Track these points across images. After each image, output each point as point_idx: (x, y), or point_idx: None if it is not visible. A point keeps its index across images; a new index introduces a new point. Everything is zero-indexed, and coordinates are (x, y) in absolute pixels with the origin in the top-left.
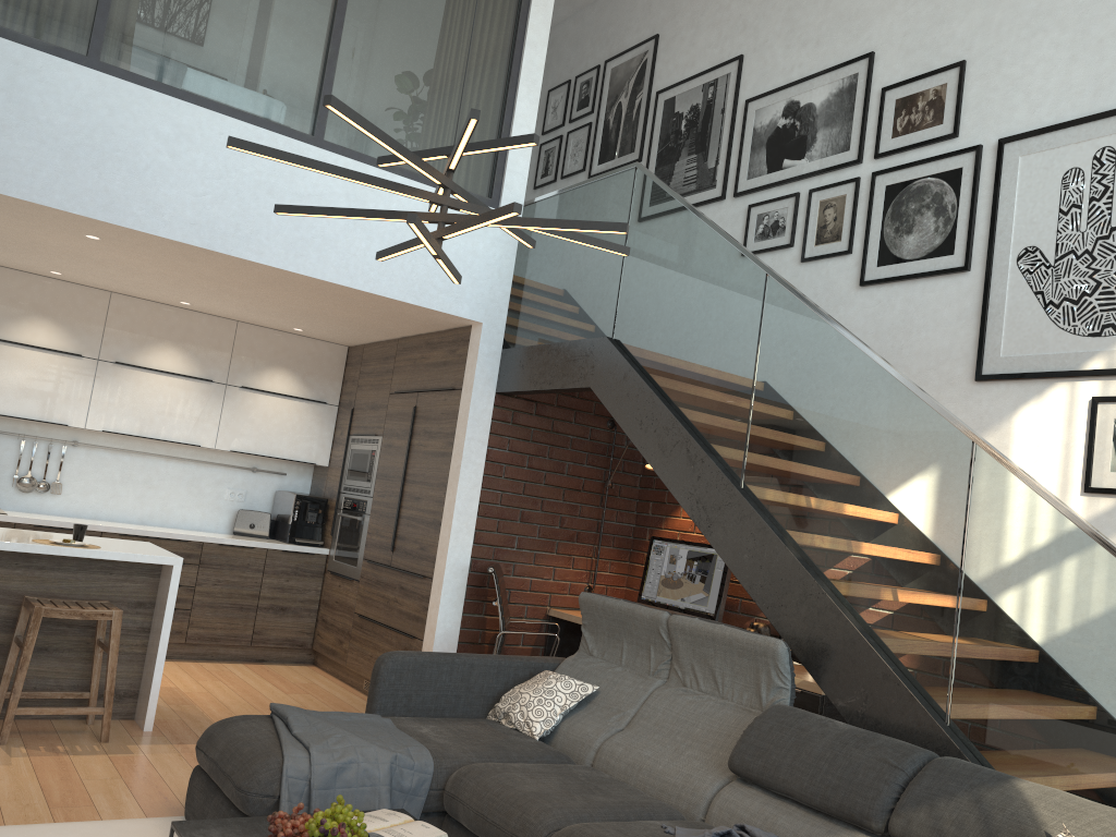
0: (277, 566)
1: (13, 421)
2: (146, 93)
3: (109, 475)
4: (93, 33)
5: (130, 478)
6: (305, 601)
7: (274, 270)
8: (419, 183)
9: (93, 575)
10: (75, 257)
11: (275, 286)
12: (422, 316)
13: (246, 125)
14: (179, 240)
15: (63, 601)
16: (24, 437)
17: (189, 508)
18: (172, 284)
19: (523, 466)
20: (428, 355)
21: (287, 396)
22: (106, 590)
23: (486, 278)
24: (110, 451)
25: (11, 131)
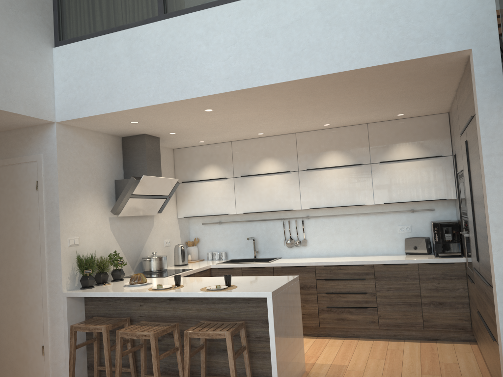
0: (428, 274)
1: (278, 212)
2: (186, 17)
3: (329, 231)
4: (157, 2)
5: (340, 230)
6: (456, 297)
7: (288, 84)
8: None
9: (239, 305)
10: (240, 123)
11: (317, 94)
12: (425, 68)
13: (242, 2)
14: (222, 92)
15: (218, 323)
16: (283, 219)
17: (377, 242)
18: (295, 118)
19: None
20: (463, 97)
21: (411, 159)
22: (248, 313)
23: (464, 8)
24: (326, 217)
25: (135, 74)
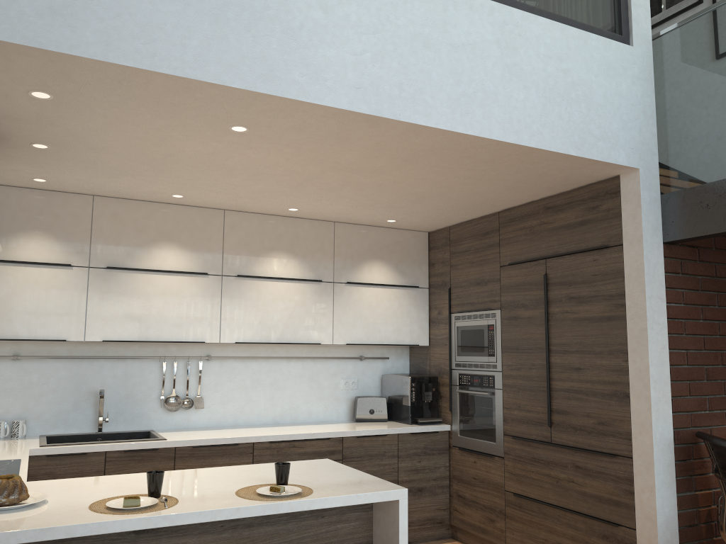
0: (408, 449)
1: (152, 345)
2: None
3: (241, 383)
4: None
5: (259, 383)
6: (437, 478)
7: (437, 136)
8: (559, 23)
9: (304, 523)
10: (205, 169)
11: (416, 163)
12: (565, 174)
13: None
14: (346, 108)
15: None
16: (164, 359)
17: (312, 402)
18: (294, 187)
19: (698, 319)
20: (552, 219)
21: (385, 285)
22: (320, 537)
23: (634, 120)
24: (239, 360)
25: None
